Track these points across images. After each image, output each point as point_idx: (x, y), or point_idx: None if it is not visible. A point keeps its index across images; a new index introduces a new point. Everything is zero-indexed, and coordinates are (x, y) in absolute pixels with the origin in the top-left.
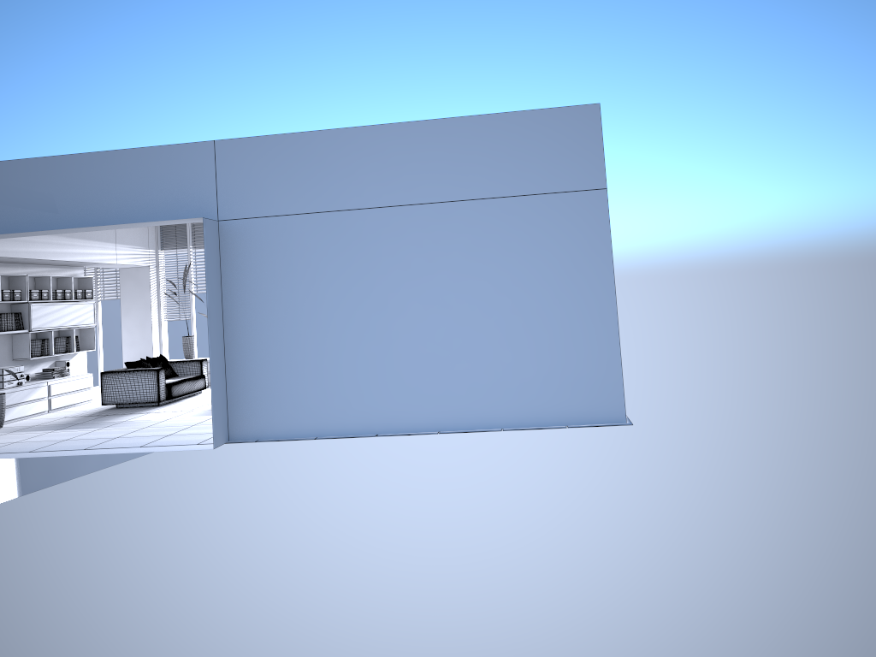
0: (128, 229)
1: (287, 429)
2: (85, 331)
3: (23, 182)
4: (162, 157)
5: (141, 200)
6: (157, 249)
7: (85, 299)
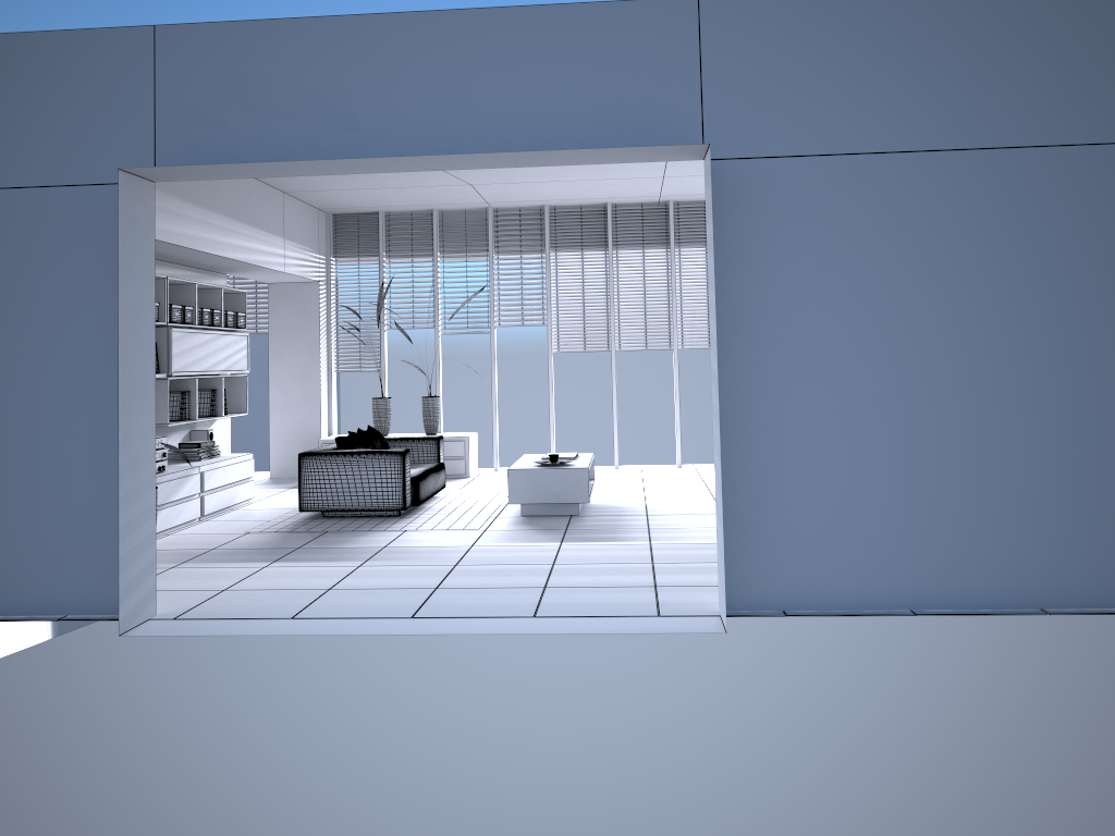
0: (298, 218)
1: (845, 590)
2: (231, 382)
3: (285, 66)
4: (586, 27)
5: (539, 112)
6: (329, 255)
7: (236, 328)
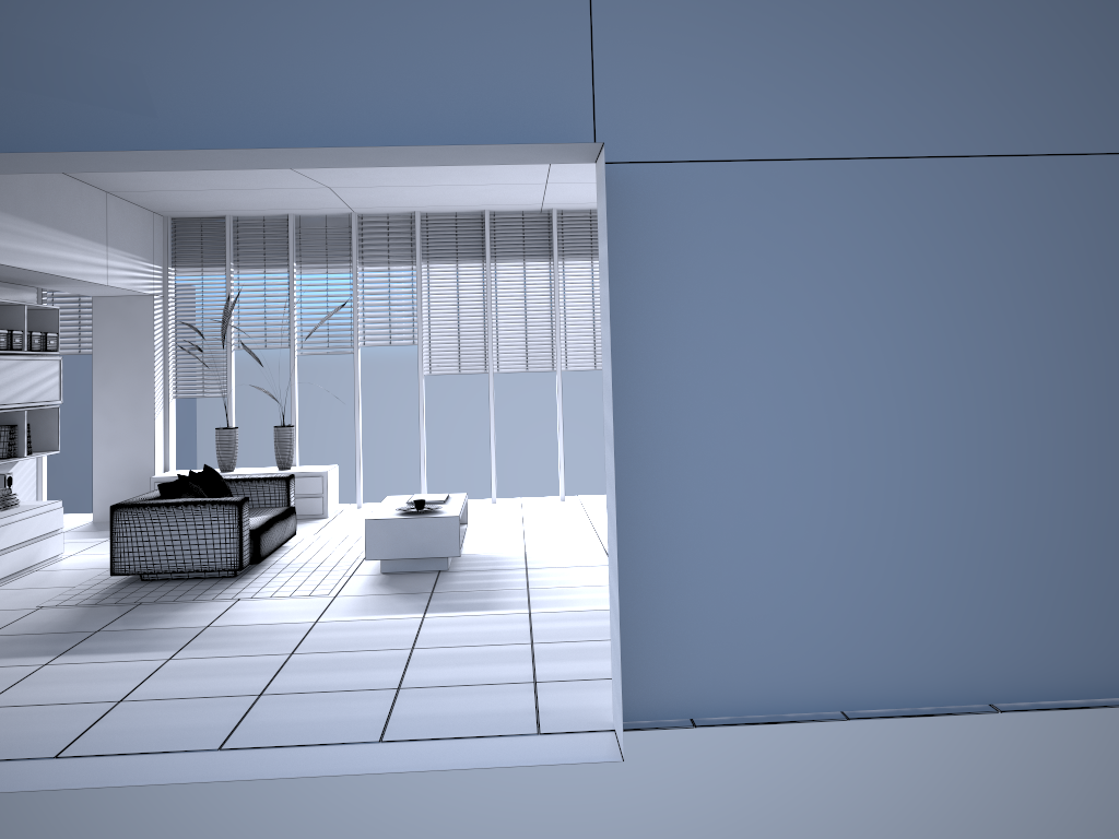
0: (126, 222)
1: (764, 690)
2: (39, 414)
3: (56, 28)
4: None
5: (391, 98)
6: (167, 265)
7: (45, 352)
